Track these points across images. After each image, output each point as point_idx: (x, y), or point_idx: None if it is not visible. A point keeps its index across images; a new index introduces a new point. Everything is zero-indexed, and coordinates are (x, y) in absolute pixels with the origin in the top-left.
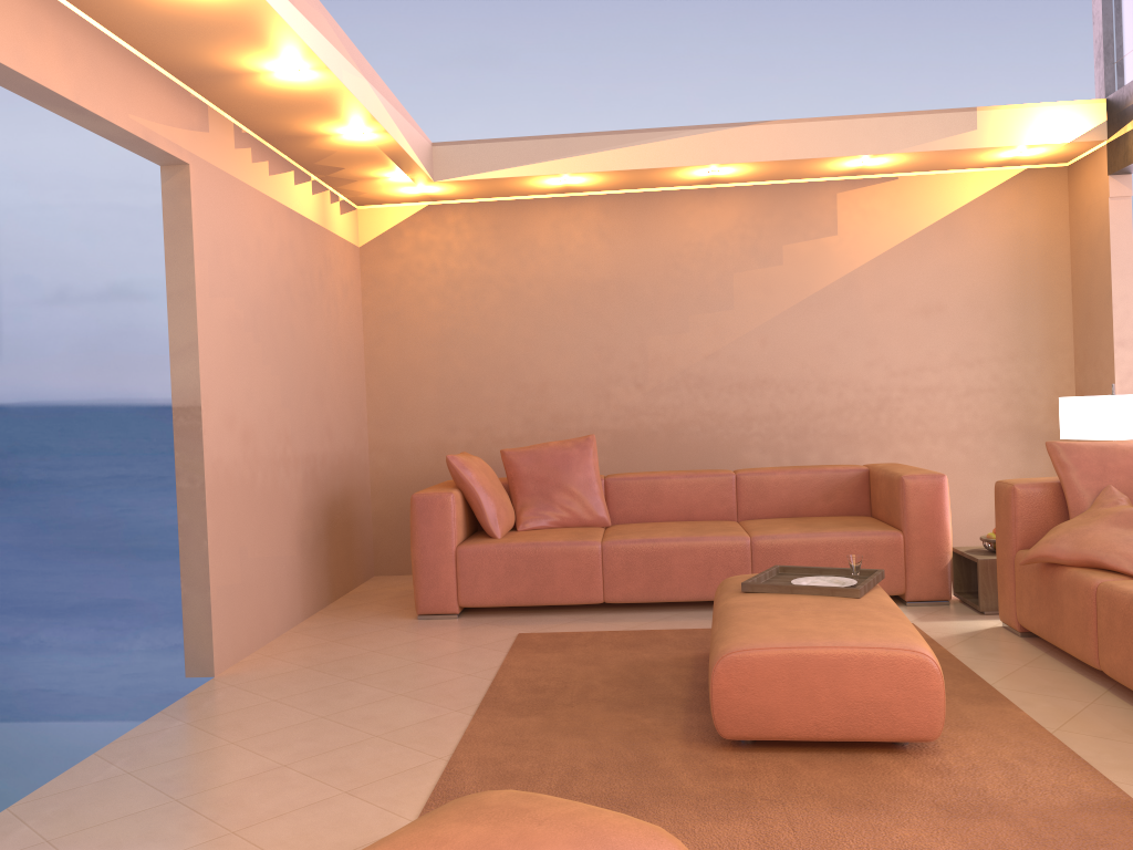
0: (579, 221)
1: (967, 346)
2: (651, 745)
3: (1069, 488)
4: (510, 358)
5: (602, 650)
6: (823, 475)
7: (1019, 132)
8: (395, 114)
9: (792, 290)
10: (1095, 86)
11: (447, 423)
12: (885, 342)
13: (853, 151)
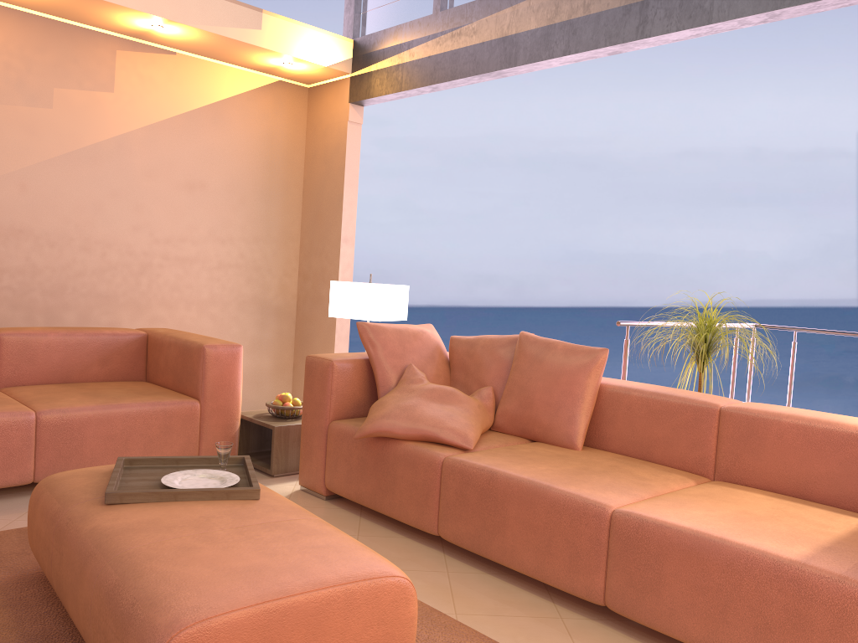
0: None
1: (222, 225)
2: None
3: (379, 365)
4: None
5: None
6: (101, 338)
7: (293, 44)
8: None
9: (62, 138)
10: (344, 28)
11: None
12: (152, 209)
13: (152, 9)
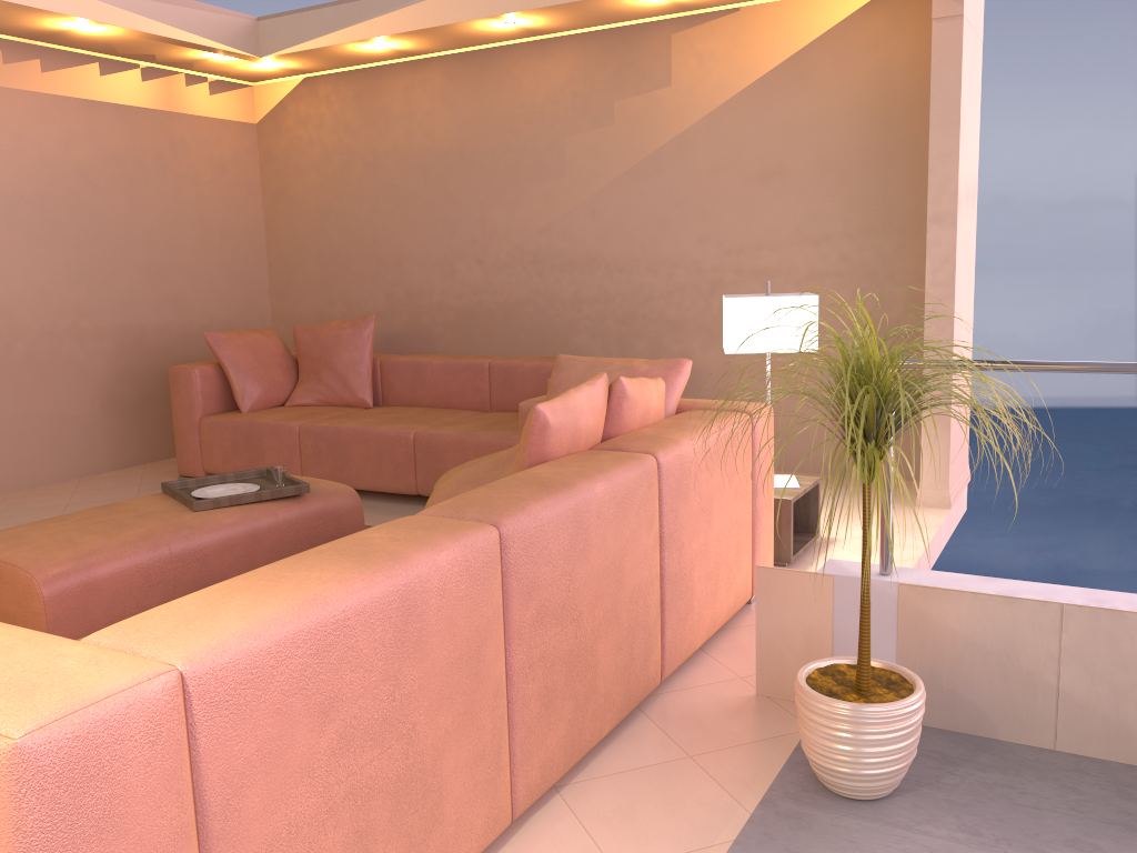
0: (425, 86)
1: (812, 220)
2: None
3: None
4: (372, 232)
5: None
6: None
7: None
8: (131, 2)
9: (623, 154)
10: None
11: (326, 295)
12: (719, 214)
13: None
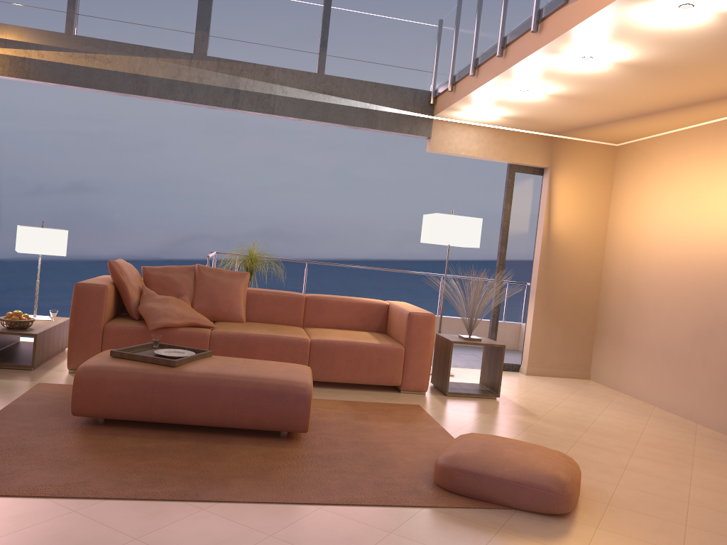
0: None
1: None
2: (291, 454)
3: (129, 287)
4: None
5: (27, 458)
6: None
7: None
8: None
9: None
10: None
11: None
12: None
13: None
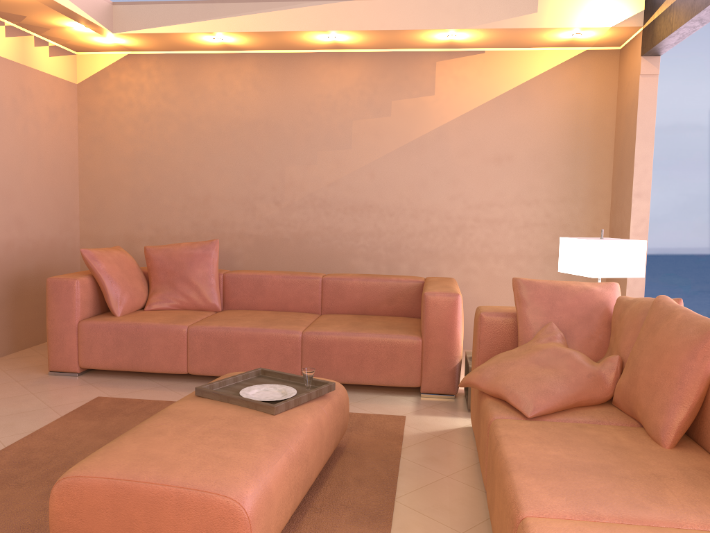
0: (239, 73)
1: (528, 189)
2: None
3: (521, 321)
4: (184, 175)
5: (134, 421)
6: (388, 283)
7: (571, 16)
8: None
9: (397, 137)
10: None
11: (136, 221)
12: (465, 182)
13: (437, 25)
